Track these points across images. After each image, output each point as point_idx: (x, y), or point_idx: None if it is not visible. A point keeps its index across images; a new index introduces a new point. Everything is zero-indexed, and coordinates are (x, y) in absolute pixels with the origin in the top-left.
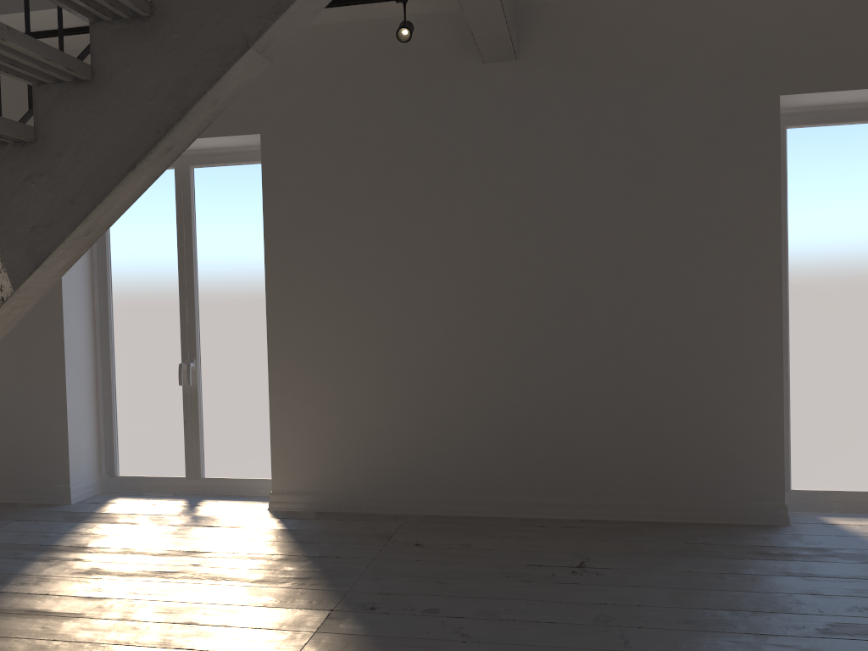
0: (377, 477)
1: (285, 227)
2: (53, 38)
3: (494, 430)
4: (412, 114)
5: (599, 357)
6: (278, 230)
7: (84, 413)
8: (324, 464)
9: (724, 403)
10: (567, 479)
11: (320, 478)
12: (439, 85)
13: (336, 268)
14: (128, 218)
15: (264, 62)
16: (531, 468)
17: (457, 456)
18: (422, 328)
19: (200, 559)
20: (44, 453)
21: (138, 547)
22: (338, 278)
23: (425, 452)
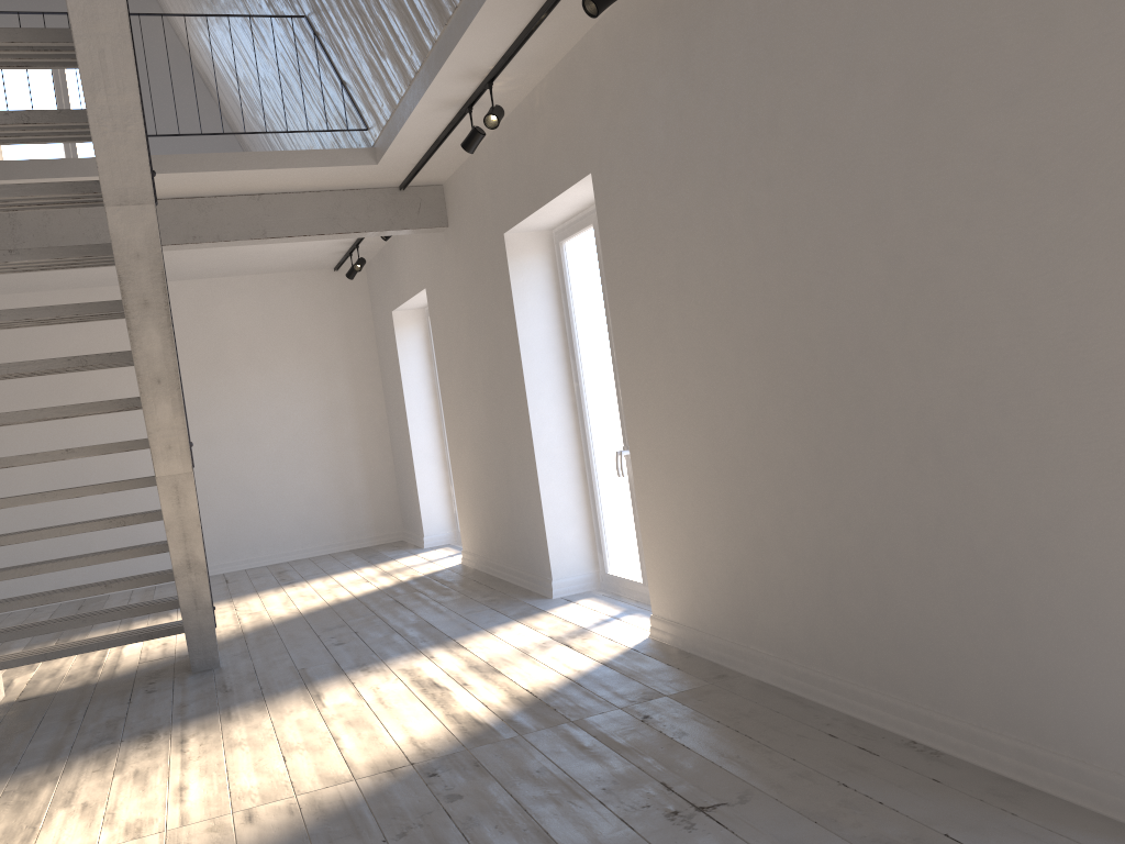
0: (719, 615)
1: (618, 284)
2: (465, 127)
3: (809, 566)
4: (681, 97)
5: (909, 451)
6: (615, 289)
7: (567, 504)
8: (680, 589)
9: (1115, 559)
10: (896, 665)
11: (680, 606)
12: (696, 41)
13: (656, 330)
14: (578, 289)
15: (145, 207)
16: (854, 636)
17: (779, 600)
18: (727, 407)
19: (479, 679)
20: (537, 543)
21: (482, 654)
22: (659, 343)
23: (752, 588)
